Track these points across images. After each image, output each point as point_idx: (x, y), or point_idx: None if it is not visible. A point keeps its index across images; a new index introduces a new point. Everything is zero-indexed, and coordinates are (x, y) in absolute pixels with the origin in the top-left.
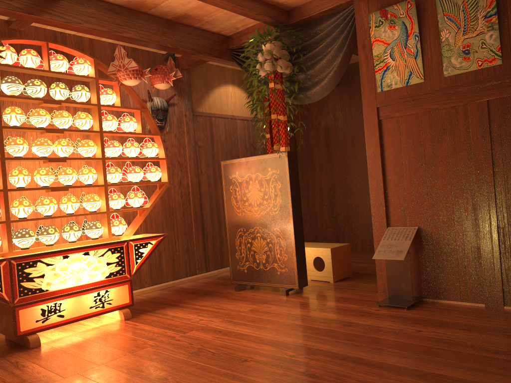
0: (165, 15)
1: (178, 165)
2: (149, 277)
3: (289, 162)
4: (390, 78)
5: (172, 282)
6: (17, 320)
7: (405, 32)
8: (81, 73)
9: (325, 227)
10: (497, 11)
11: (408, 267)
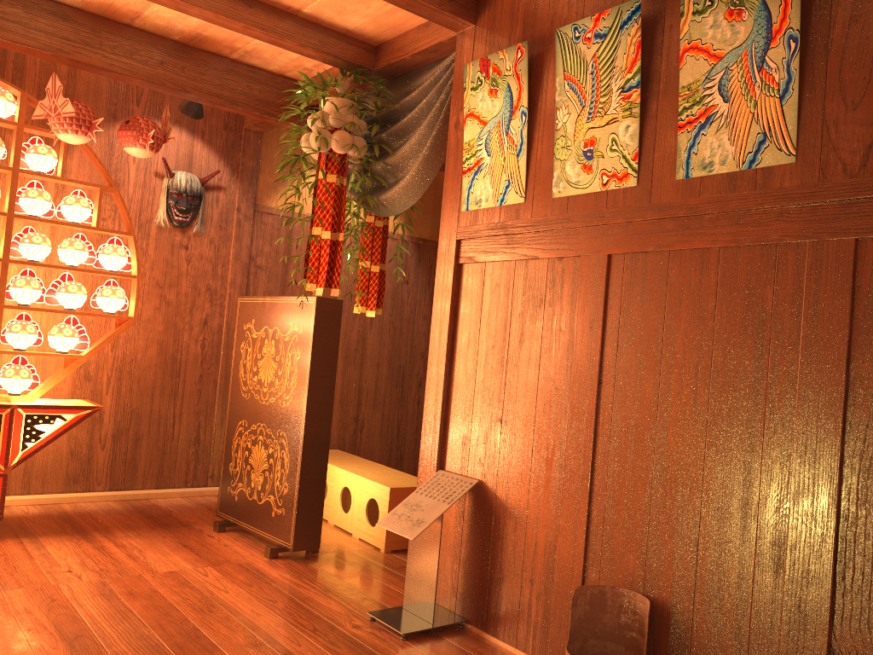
0: (165, 32)
1: (206, 293)
2: (107, 475)
3: (317, 316)
4: (481, 188)
5: (149, 491)
6: None
7: (509, 104)
8: None
9: None
10: (645, 80)
11: (437, 556)
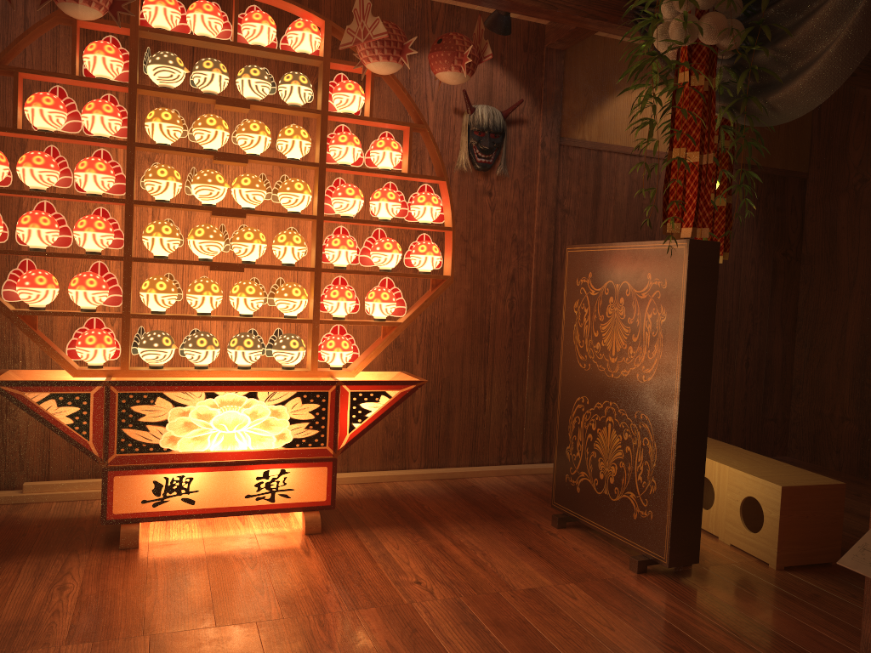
0: None
1: (512, 245)
2: (421, 451)
3: (690, 265)
4: None
5: (465, 469)
6: (108, 494)
7: None
8: (298, 48)
9: (839, 418)
10: None
11: None
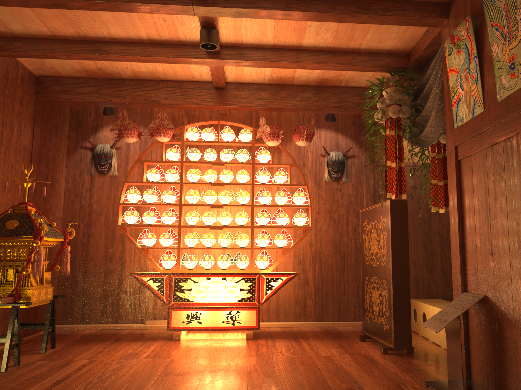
0: (308, 83)
1: (353, 213)
2: (314, 313)
3: (391, 210)
4: (462, 111)
5: (335, 322)
6: (170, 318)
7: (467, 55)
8: (242, 140)
9: None
10: None
11: (460, 345)
